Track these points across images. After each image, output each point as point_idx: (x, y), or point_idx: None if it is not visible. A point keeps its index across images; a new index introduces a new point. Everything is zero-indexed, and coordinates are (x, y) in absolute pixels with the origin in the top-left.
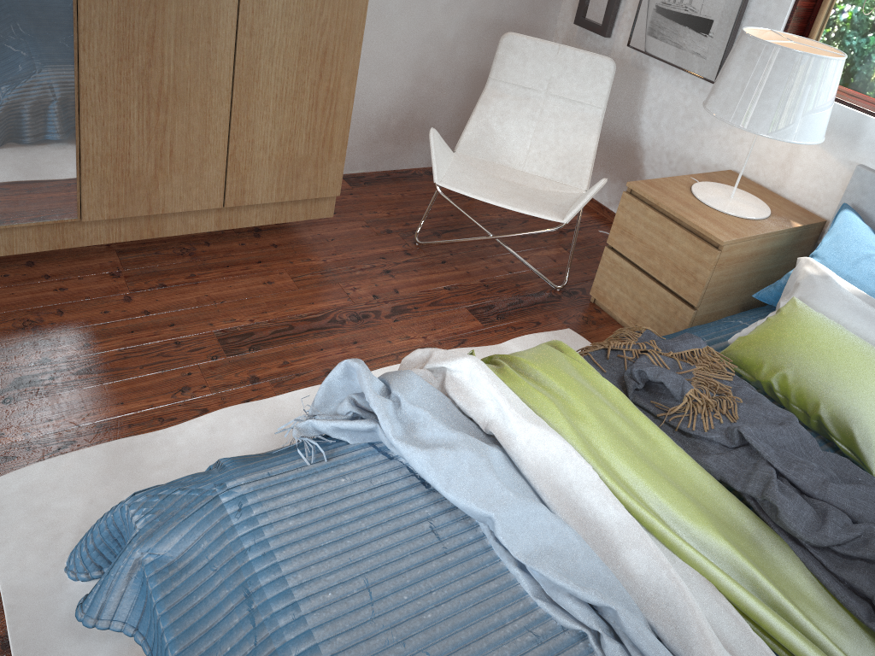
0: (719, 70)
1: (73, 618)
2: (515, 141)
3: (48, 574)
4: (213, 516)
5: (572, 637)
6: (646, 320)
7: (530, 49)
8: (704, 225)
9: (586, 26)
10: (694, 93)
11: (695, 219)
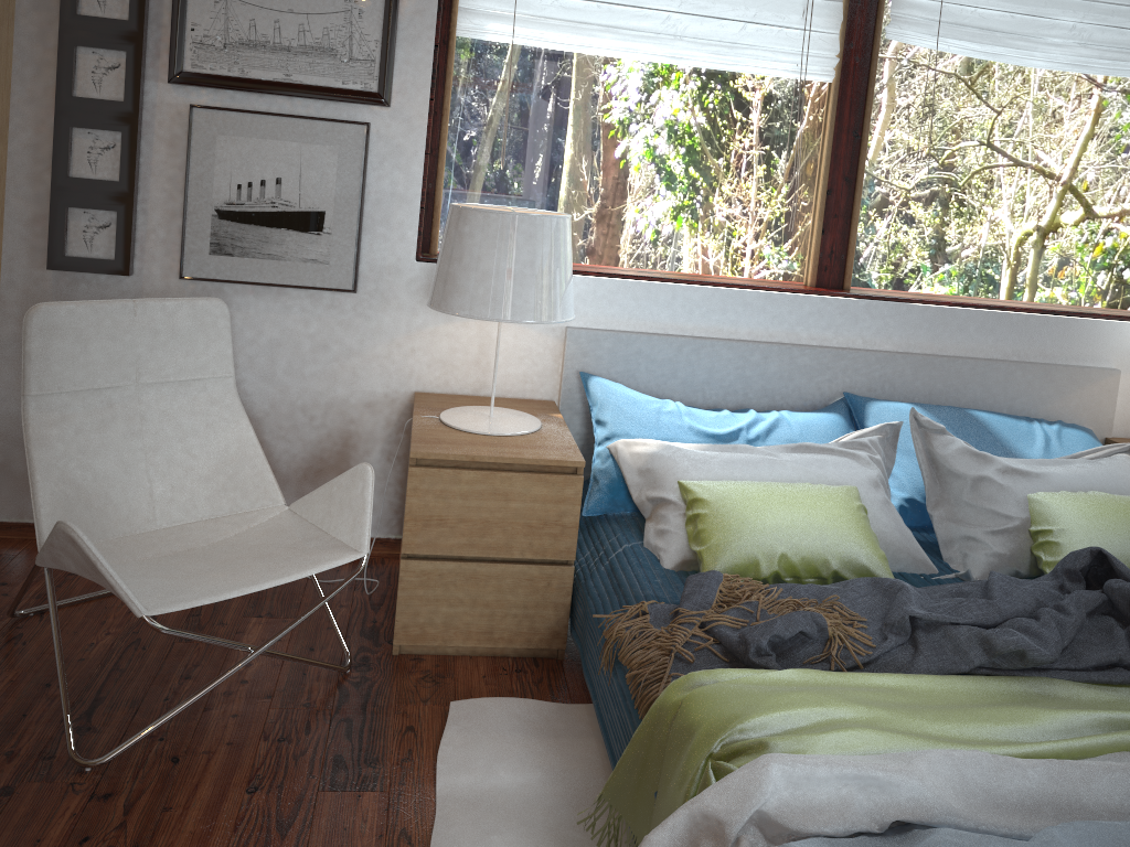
0: (357, 272)
1: None
2: (124, 485)
3: None
4: None
5: None
6: (506, 621)
7: (88, 322)
8: (545, 455)
9: (81, 266)
10: (319, 313)
11: (529, 454)
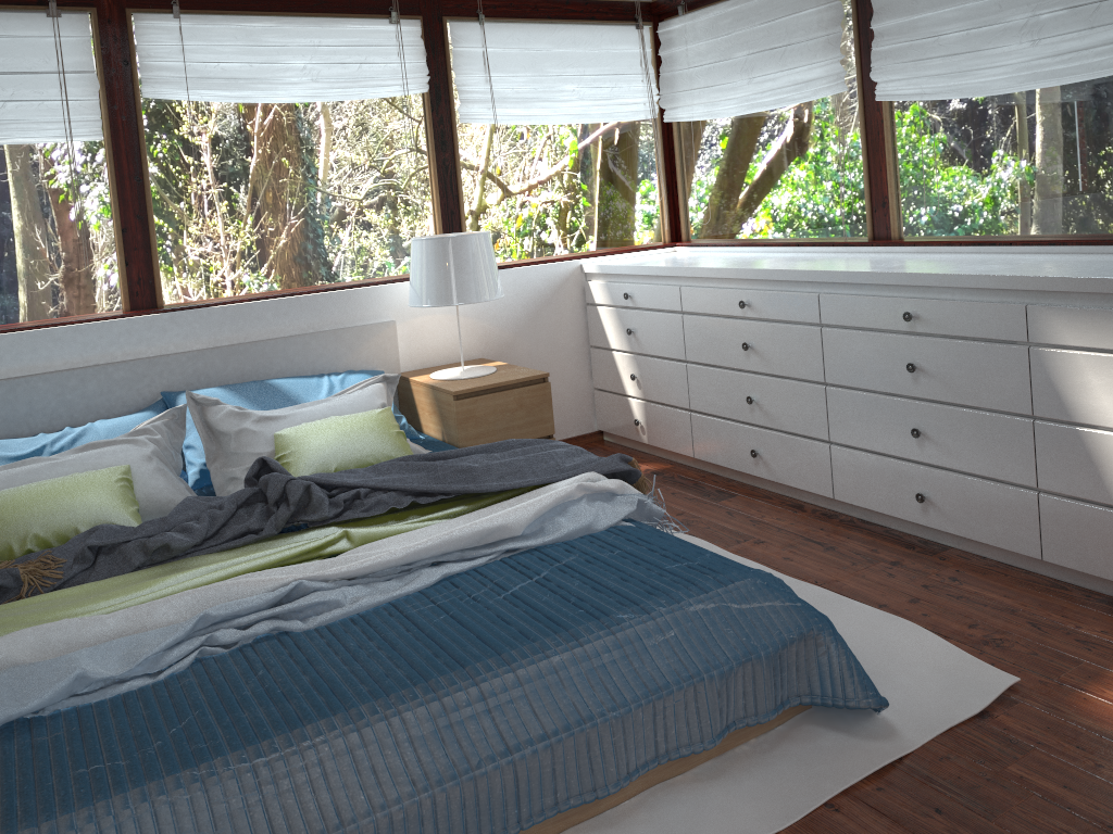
0: None
1: None
2: None
3: None
4: None
5: (197, 665)
6: None
7: None
8: None
9: None
10: None
11: None
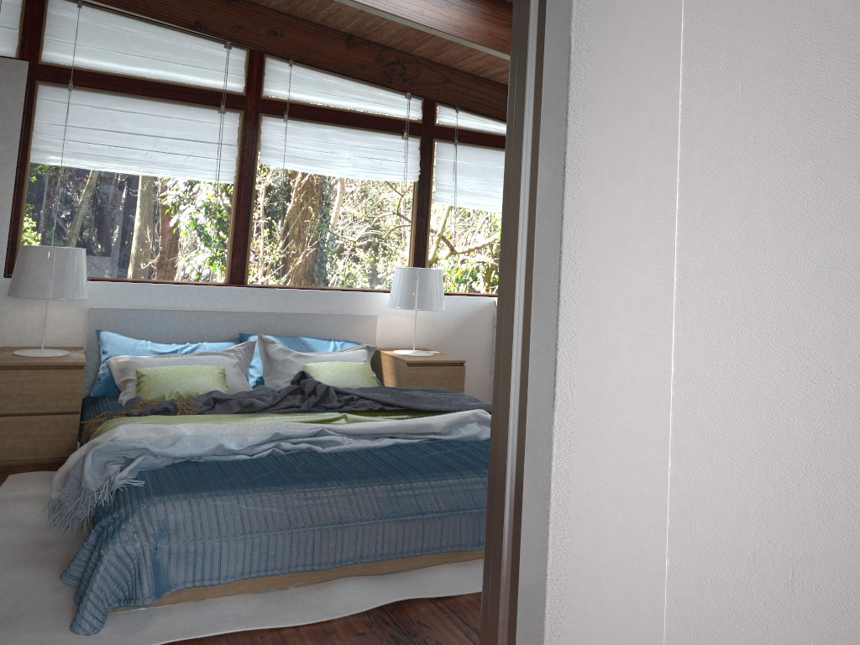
0: None
1: (128, 632)
2: None
3: (86, 641)
4: (160, 508)
5: (271, 456)
6: (44, 444)
7: None
8: (66, 361)
9: None
10: None
11: (57, 361)
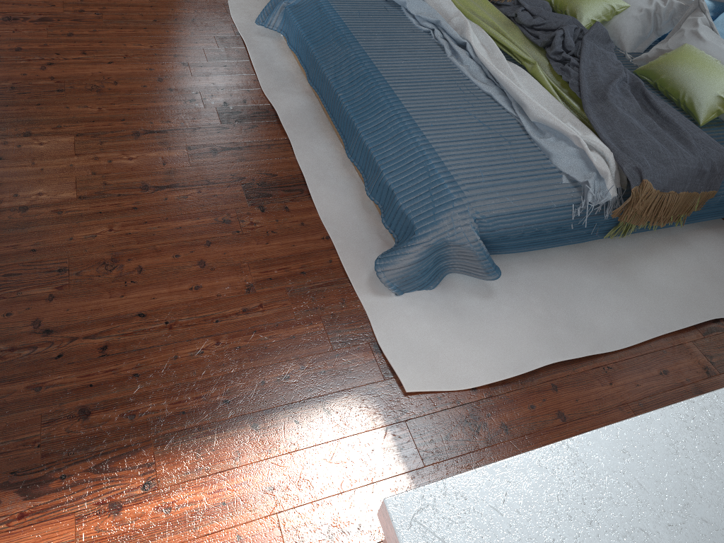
0: None
1: (258, 32)
2: None
3: (249, 22)
4: None
5: (425, 34)
6: None
7: None
8: None
9: None
10: None
11: None
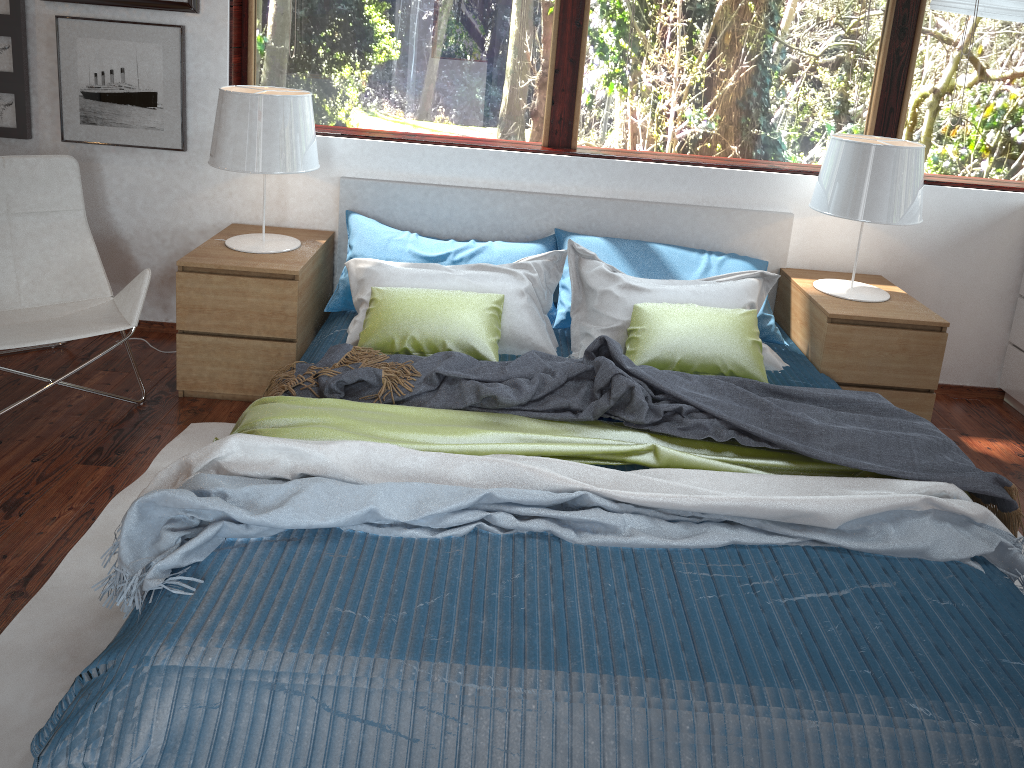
0: (183, 137)
1: None
2: None
3: None
4: (169, 680)
5: (472, 536)
6: (252, 378)
7: None
8: (273, 266)
9: None
10: (162, 166)
11: (262, 265)
